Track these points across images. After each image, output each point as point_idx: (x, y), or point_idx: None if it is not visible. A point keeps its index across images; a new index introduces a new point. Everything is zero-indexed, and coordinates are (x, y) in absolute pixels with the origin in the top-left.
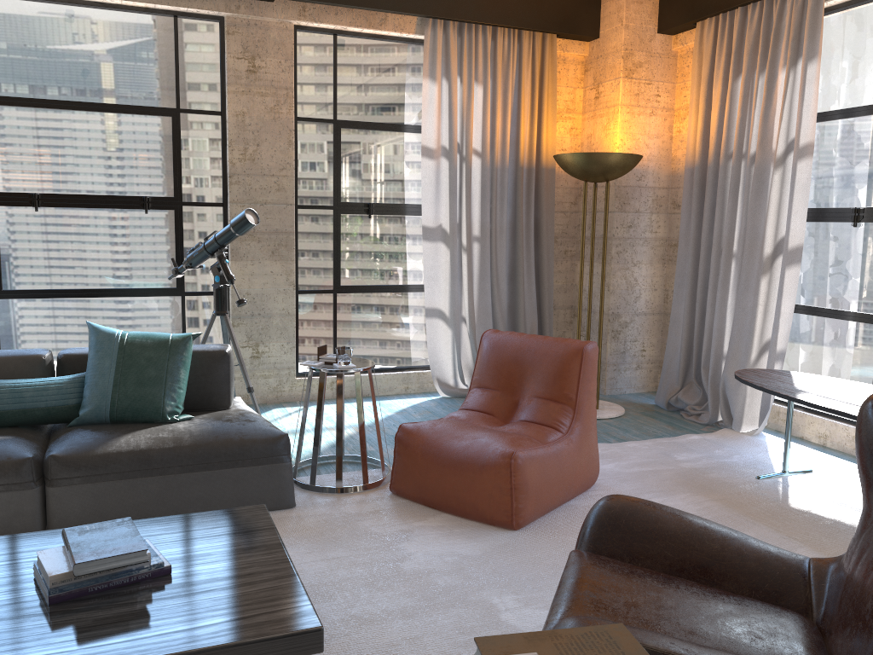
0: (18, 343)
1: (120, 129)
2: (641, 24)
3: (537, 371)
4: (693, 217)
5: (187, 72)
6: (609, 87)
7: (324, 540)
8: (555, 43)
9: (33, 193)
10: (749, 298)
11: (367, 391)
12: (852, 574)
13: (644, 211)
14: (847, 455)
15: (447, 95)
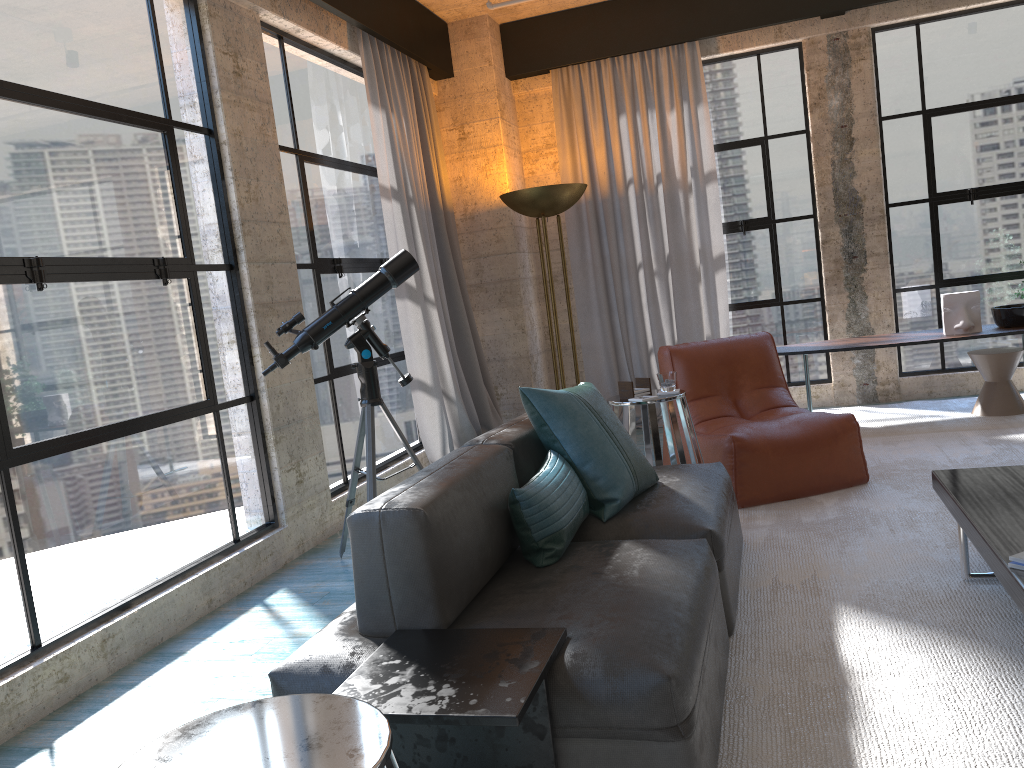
0: (47, 546)
1: (115, 146)
2: (499, 66)
3: (748, 366)
4: (597, 247)
5: (170, 64)
6: (481, 127)
7: (842, 532)
8: (428, 78)
9: (30, 257)
10: (689, 304)
11: None
12: None
13: (526, 250)
14: None
15: (384, 125)
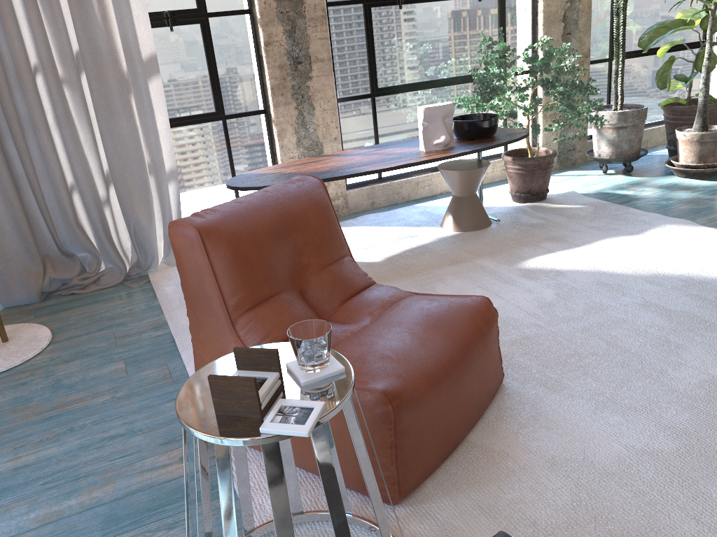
0: None
1: None
2: None
3: (310, 234)
4: None
5: None
6: None
7: None
8: None
9: None
10: (120, 124)
11: None
12: None
13: None
14: None
15: None
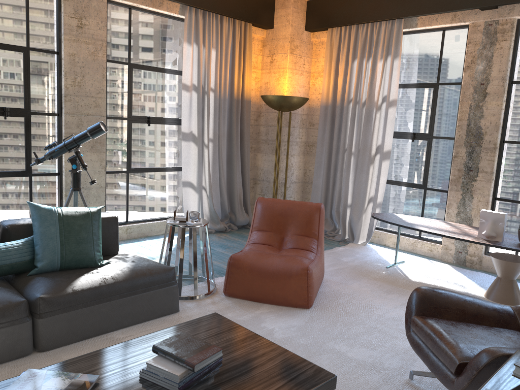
0: None
1: None
2: (298, 24)
3: (295, 220)
4: (328, 132)
5: (35, 22)
6: (280, 57)
7: None
8: (251, 28)
9: None
10: (363, 176)
11: (147, 233)
12: None
13: (297, 126)
14: (410, 252)
15: (196, 53)
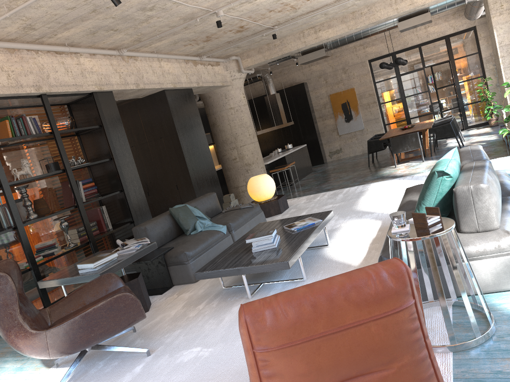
0: None
1: None
2: None
3: None
4: None
5: None
6: None
7: None
8: None
9: None
10: None
11: None
12: (35, 314)
13: None
14: None
15: None
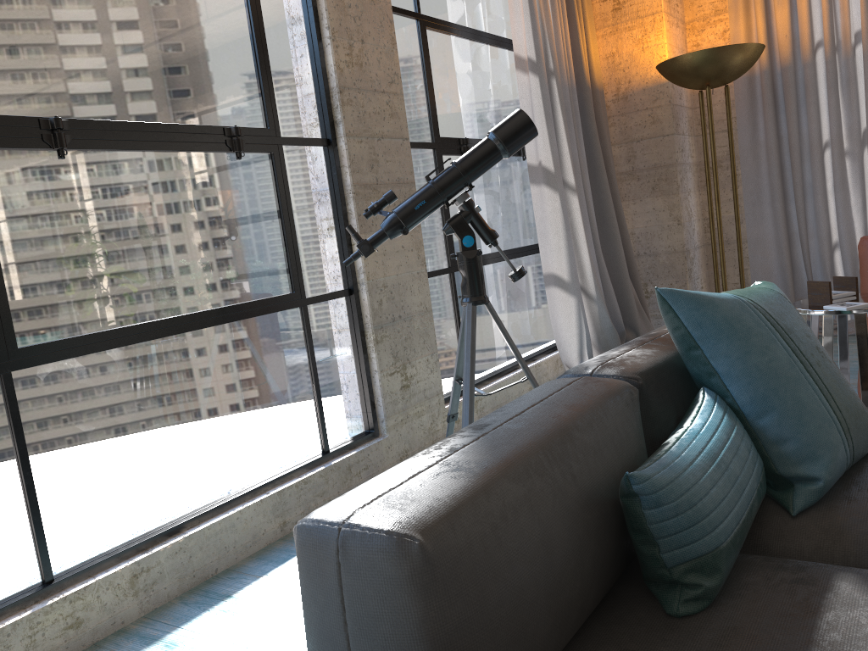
0: (66, 463)
1: None
2: None
3: None
4: (772, 124)
5: None
6: None
7: None
8: None
9: (48, 117)
10: None
11: (504, 403)
12: None
13: (686, 133)
14: None
15: None
